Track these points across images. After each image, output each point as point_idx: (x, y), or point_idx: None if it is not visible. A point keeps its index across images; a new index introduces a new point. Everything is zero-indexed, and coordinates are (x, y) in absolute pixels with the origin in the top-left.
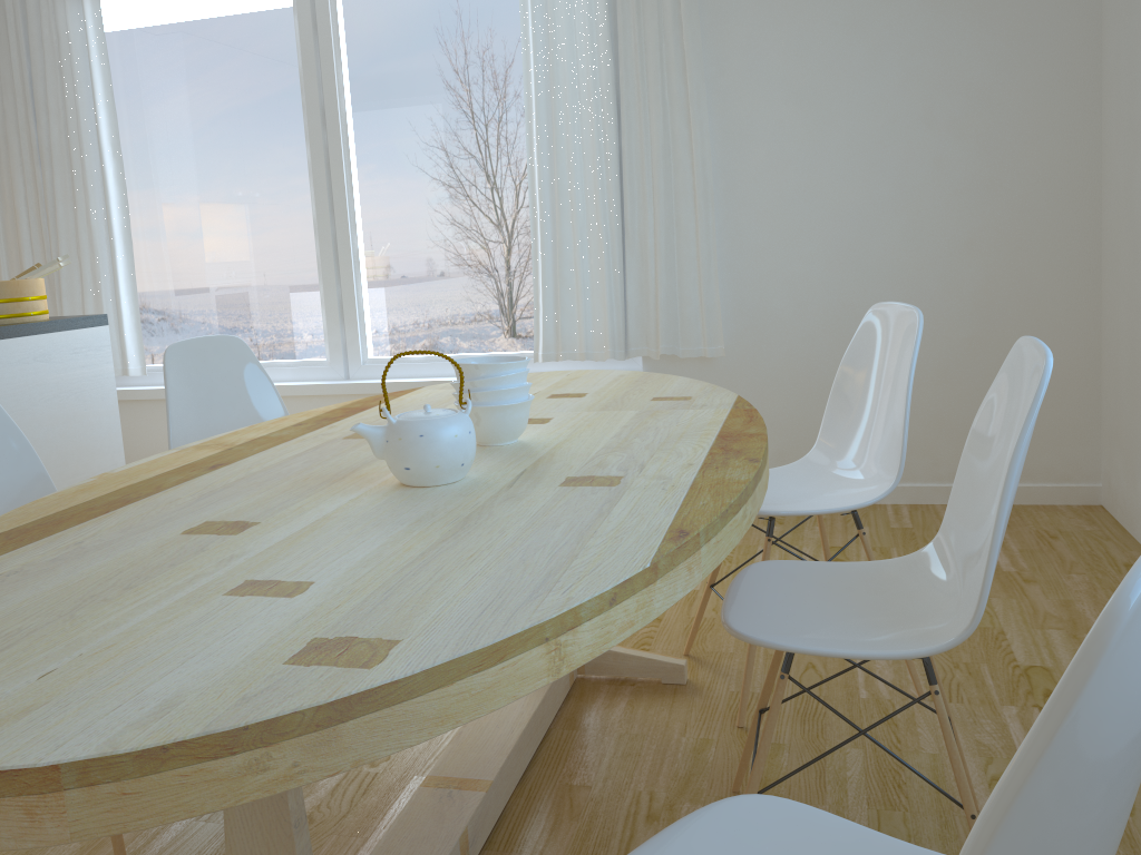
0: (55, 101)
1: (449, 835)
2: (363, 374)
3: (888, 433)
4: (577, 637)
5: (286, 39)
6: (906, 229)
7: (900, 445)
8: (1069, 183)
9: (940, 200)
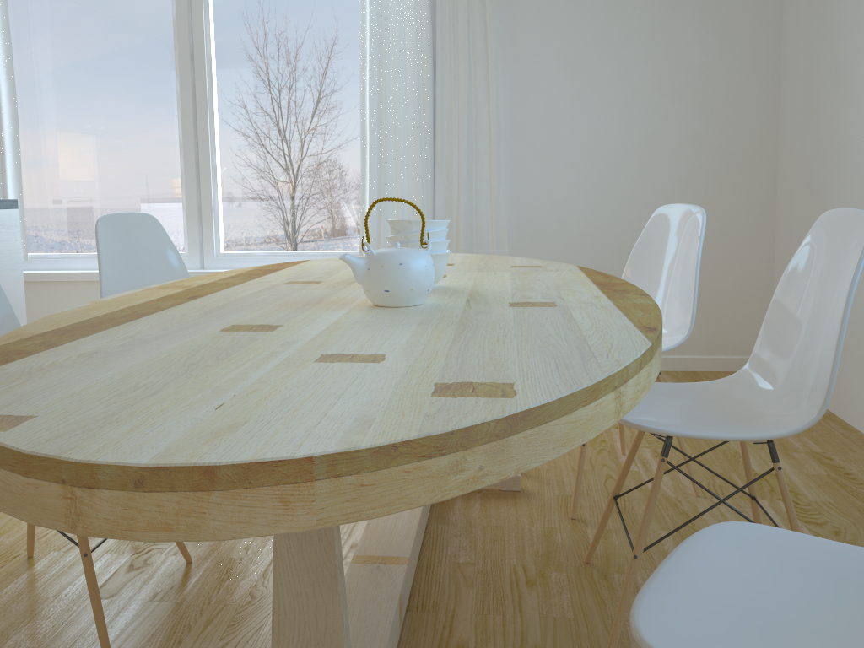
0: None
1: (390, 597)
2: (216, 265)
3: (677, 299)
4: (627, 390)
5: None
6: (642, 168)
7: (691, 306)
8: (756, 139)
9: (668, 148)
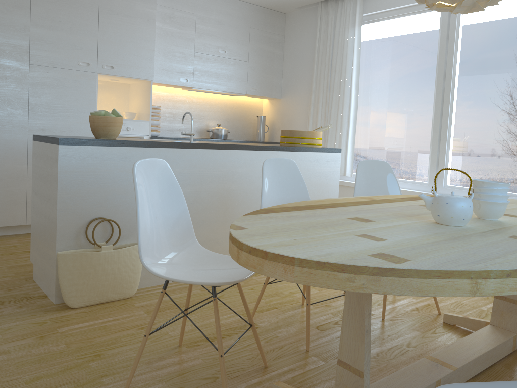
0: (338, 67)
1: (431, 378)
2: (443, 192)
3: None
4: (487, 283)
5: (434, 42)
6: None
7: None
8: None
9: None
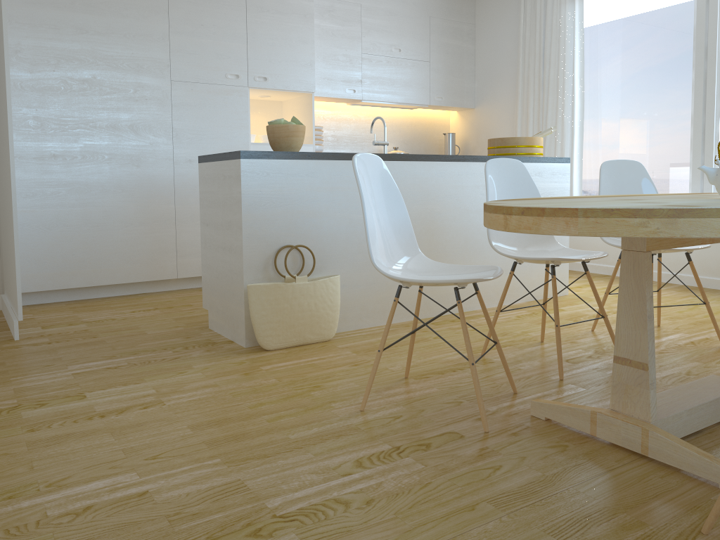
0: (553, 57)
1: None
2: None
3: None
4: None
5: (688, 9)
6: None
7: None
8: None
9: None
